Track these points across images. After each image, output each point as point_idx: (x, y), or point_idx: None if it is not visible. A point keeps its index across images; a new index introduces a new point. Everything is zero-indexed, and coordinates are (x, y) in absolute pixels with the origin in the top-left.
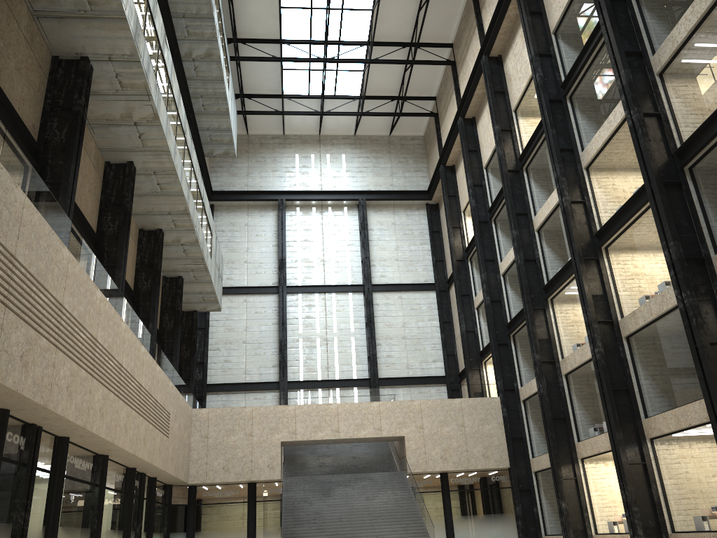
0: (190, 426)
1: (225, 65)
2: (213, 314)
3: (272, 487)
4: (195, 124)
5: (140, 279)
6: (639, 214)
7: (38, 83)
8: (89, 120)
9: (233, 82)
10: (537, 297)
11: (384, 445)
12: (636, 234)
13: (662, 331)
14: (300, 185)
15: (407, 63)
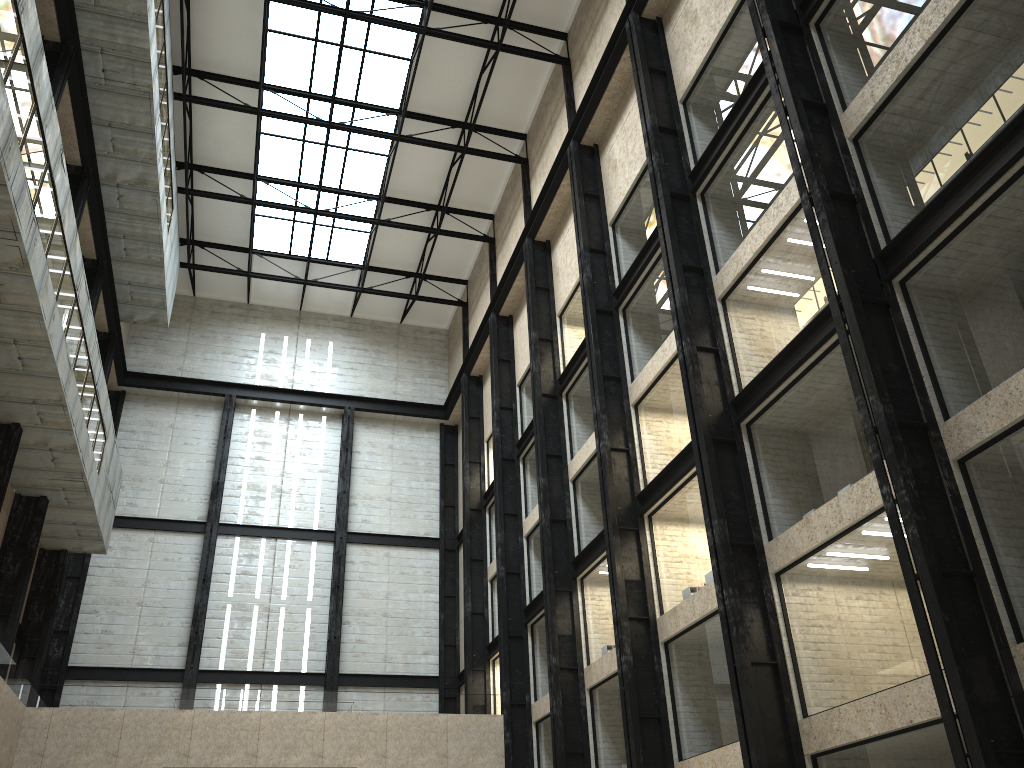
0: (16, 735)
1: (167, 198)
2: (97, 557)
3: None
4: (111, 273)
5: None
6: (689, 475)
7: None
8: None
9: (181, 221)
10: (563, 574)
11: None
12: (684, 502)
13: (705, 639)
14: (261, 378)
15: (430, 231)
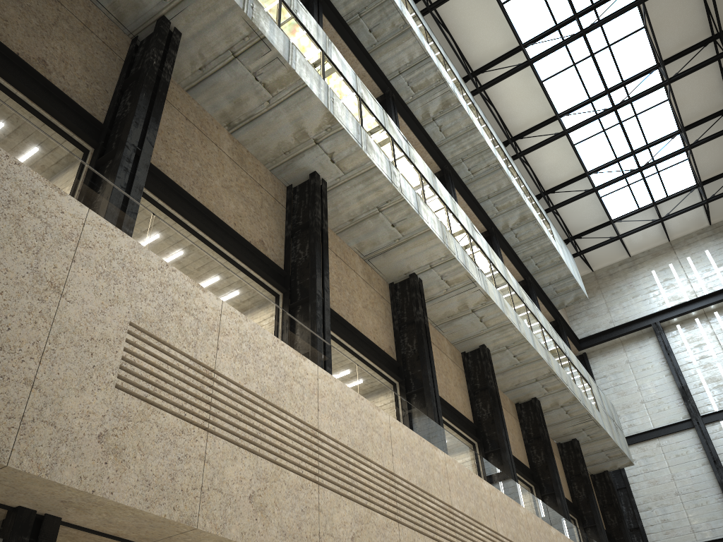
0: None
1: (542, 219)
2: (629, 469)
3: None
4: (536, 283)
5: (532, 453)
6: None
7: (384, 310)
8: (435, 323)
9: (558, 230)
10: None
11: None
12: None
13: None
14: (669, 301)
15: None
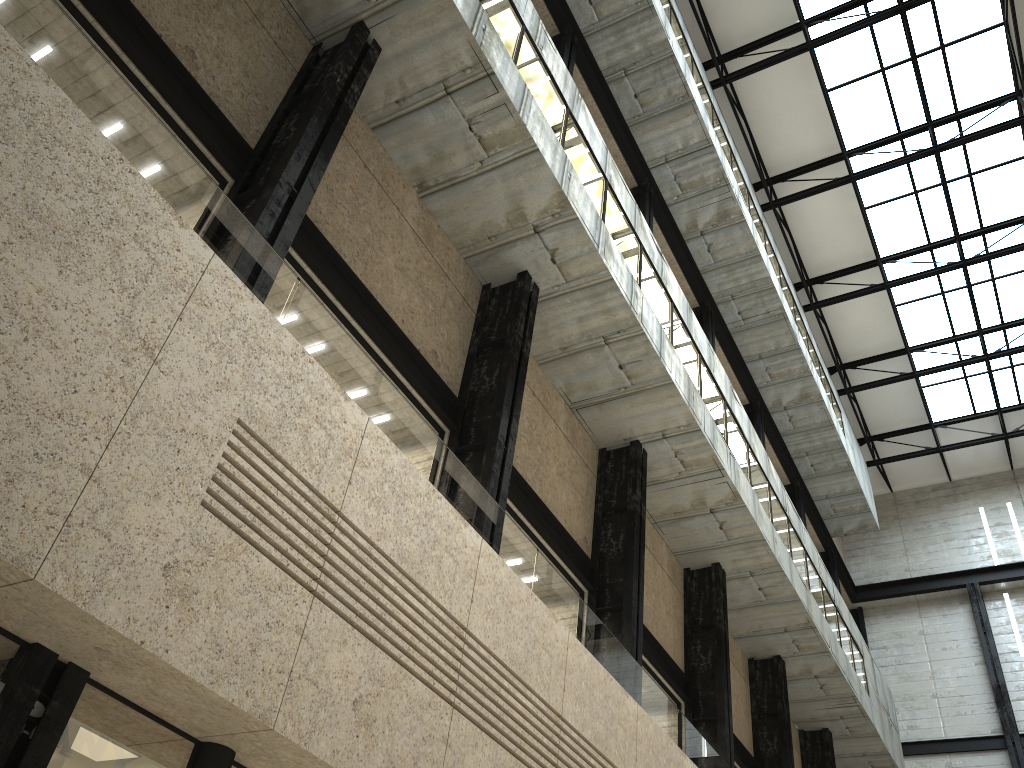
0: None
1: (832, 403)
2: None
3: None
4: (807, 493)
5: (760, 736)
6: None
7: (585, 484)
8: (654, 518)
9: (851, 423)
10: None
11: None
12: None
13: None
14: (998, 556)
15: None
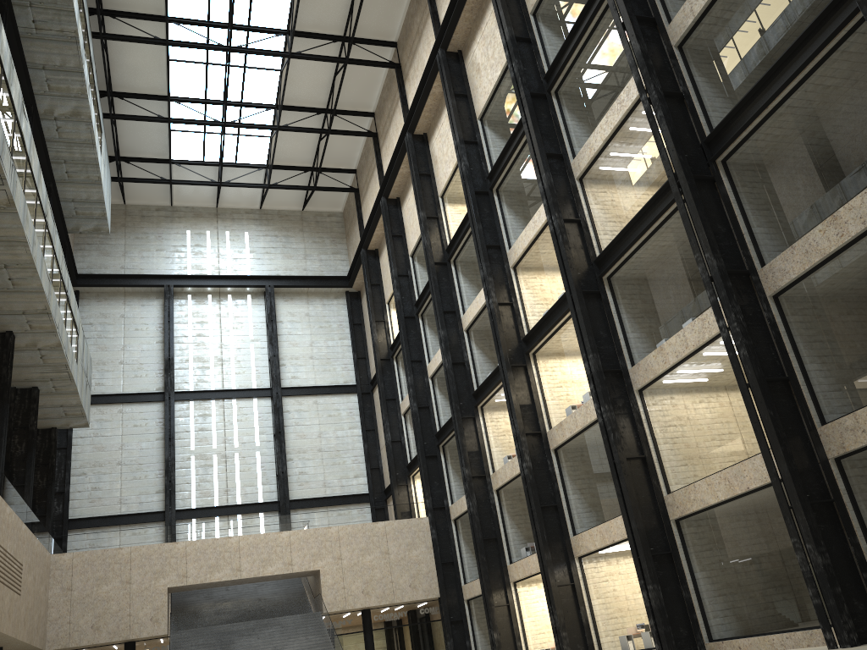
0: (47, 577)
1: (97, 125)
2: (78, 430)
3: (156, 645)
4: (56, 194)
5: None
6: (564, 320)
7: None
8: None
9: (107, 142)
10: (466, 404)
11: (296, 581)
12: (561, 341)
13: (587, 444)
14: (192, 268)
15: (323, 132)
